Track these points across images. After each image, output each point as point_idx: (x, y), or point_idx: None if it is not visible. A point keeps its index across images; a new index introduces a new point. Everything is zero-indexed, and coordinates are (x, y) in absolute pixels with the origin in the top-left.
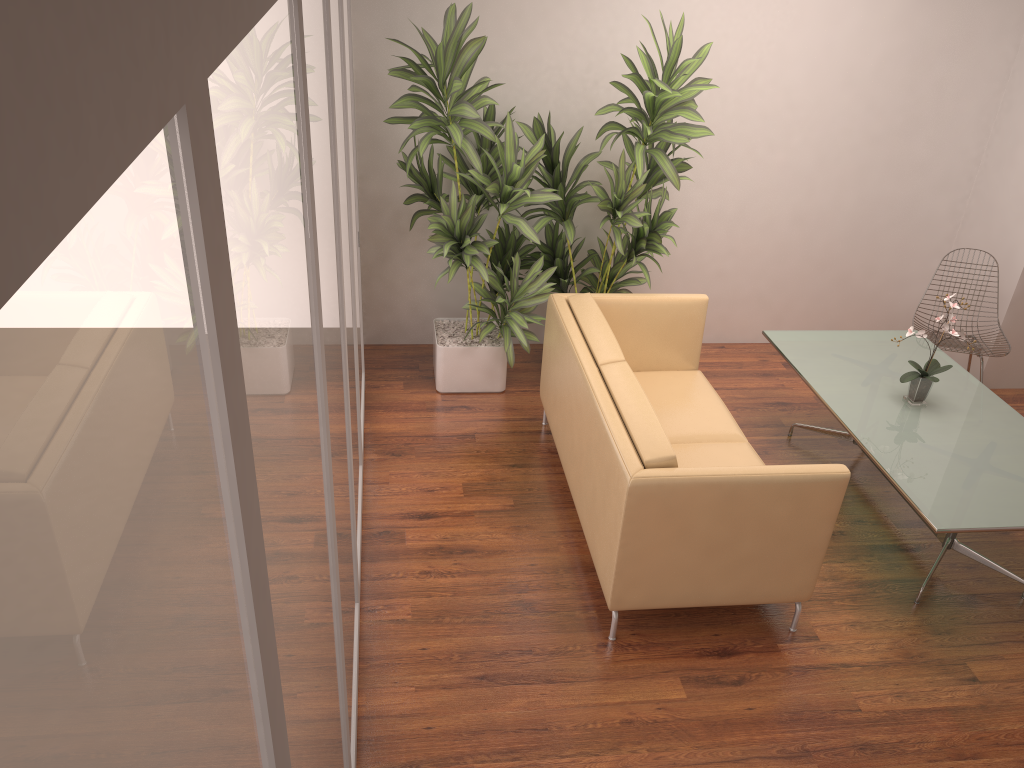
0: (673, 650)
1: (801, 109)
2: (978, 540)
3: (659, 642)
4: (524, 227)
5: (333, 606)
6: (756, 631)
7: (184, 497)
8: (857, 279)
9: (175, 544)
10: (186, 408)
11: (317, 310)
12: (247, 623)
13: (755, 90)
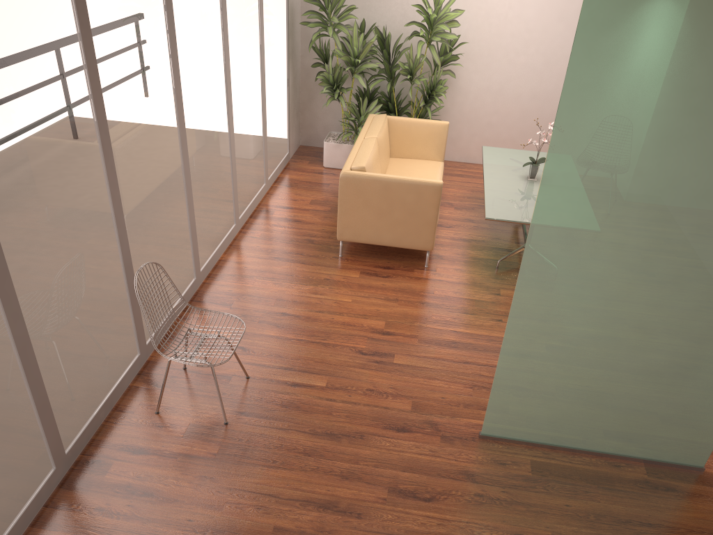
0: (365, 263)
1: (534, 32)
2: None
3: (360, 260)
4: (360, 80)
5: (180, 167)
6: (408, 264)
7: (59, 19)
8: None
9: (54, 23)
10: (62, 6)
11: (171, 52)
12: (86, 70)
13: (507, 20)
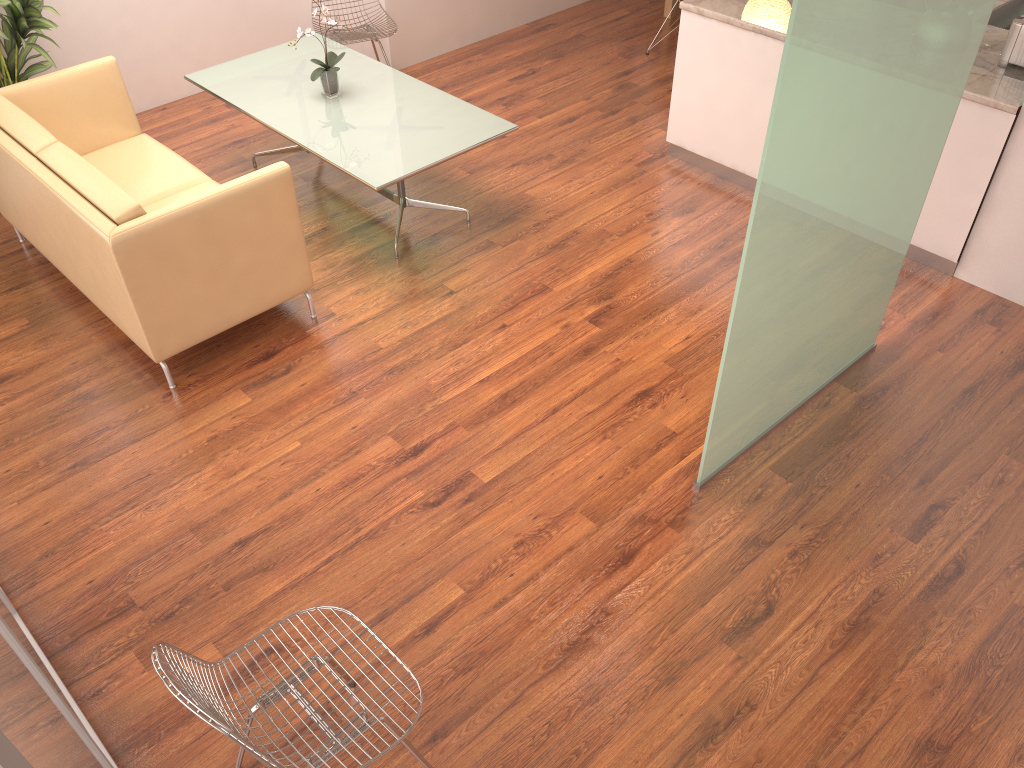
0: (227, 372)
1: None
2: (427, 193)
3: (213, 372)
4: None
5: None
6: (287, 330)
7: None
8: (254, 2)
9: None
10: None
11: None
12: None
13: None
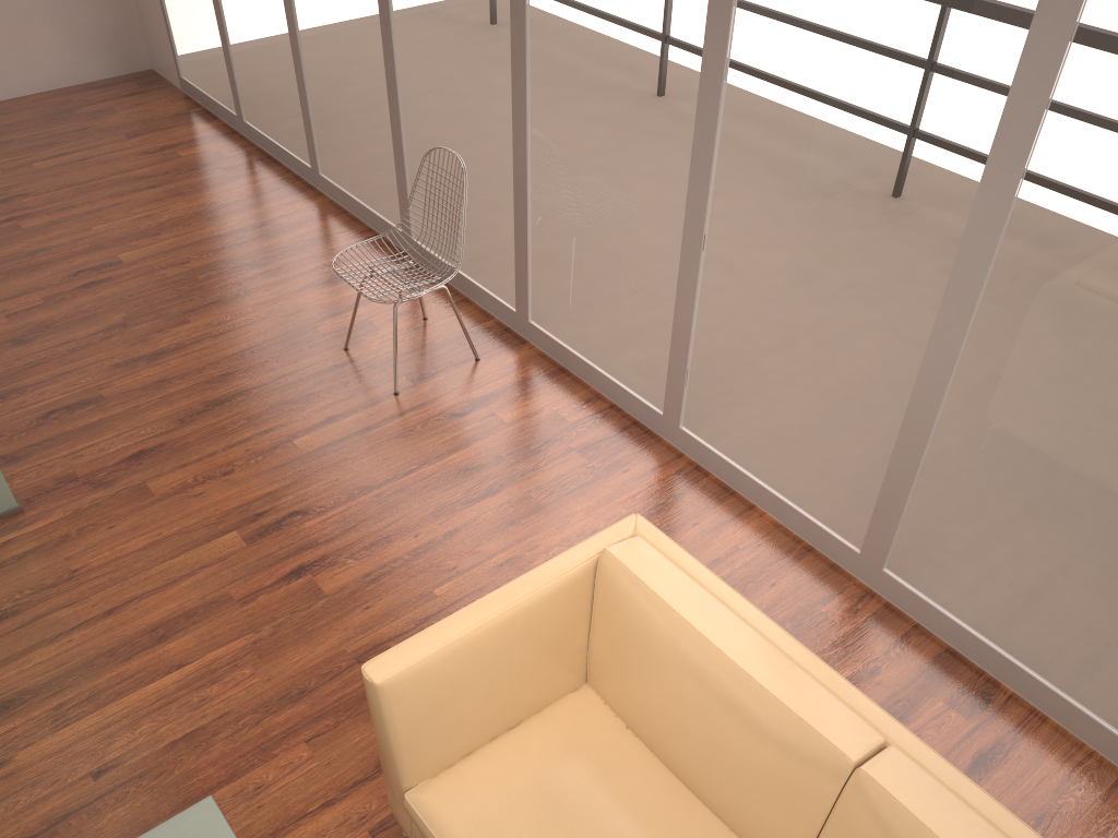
0: None
1: None
2: None
3: None
4: None
5: (677, 196)
6: None
7: None
8: None
9: None
10: None
11: None
12: None
13: None
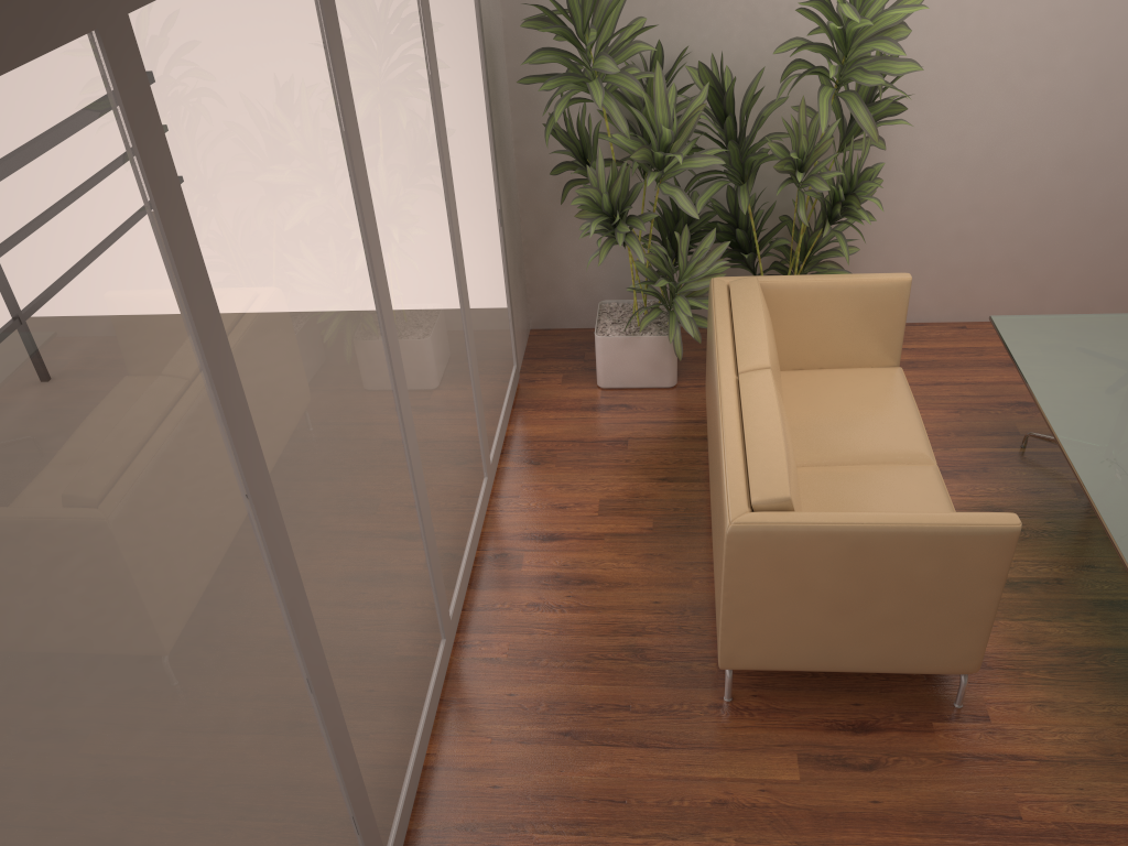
0: (798, 719)
1: (1072, 17)
2: None
3: (783, 708)
4: (681, 199)
5: (297, 684)
6: (909, 704)
7: None
8: None
9: None
10: None
11: (213, 382)
12: None
13: None
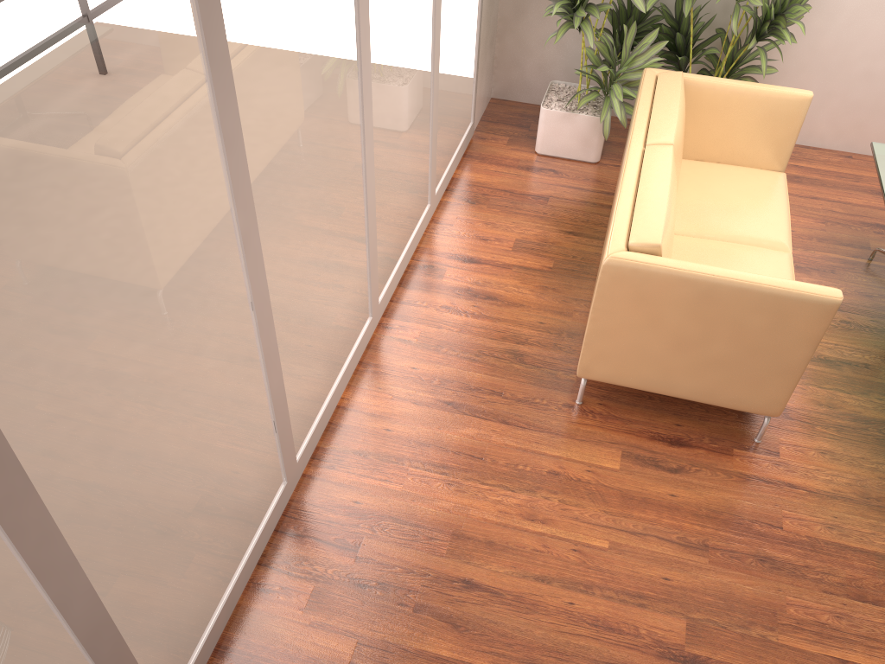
0: (629, 427)
1: None
2: None
3: (620, 417)
4: None
5: (241, 298)
6: (719, 432)
7: None
8: None
9: None
10: None
11: (201, 23)
12: None
13: None
